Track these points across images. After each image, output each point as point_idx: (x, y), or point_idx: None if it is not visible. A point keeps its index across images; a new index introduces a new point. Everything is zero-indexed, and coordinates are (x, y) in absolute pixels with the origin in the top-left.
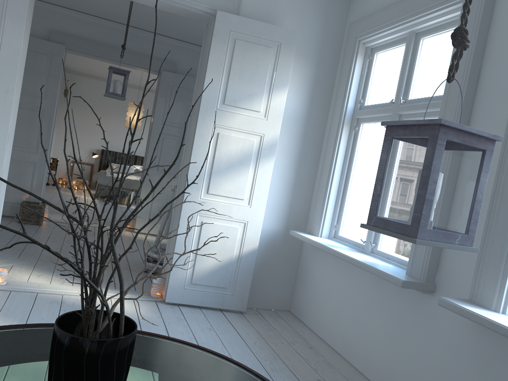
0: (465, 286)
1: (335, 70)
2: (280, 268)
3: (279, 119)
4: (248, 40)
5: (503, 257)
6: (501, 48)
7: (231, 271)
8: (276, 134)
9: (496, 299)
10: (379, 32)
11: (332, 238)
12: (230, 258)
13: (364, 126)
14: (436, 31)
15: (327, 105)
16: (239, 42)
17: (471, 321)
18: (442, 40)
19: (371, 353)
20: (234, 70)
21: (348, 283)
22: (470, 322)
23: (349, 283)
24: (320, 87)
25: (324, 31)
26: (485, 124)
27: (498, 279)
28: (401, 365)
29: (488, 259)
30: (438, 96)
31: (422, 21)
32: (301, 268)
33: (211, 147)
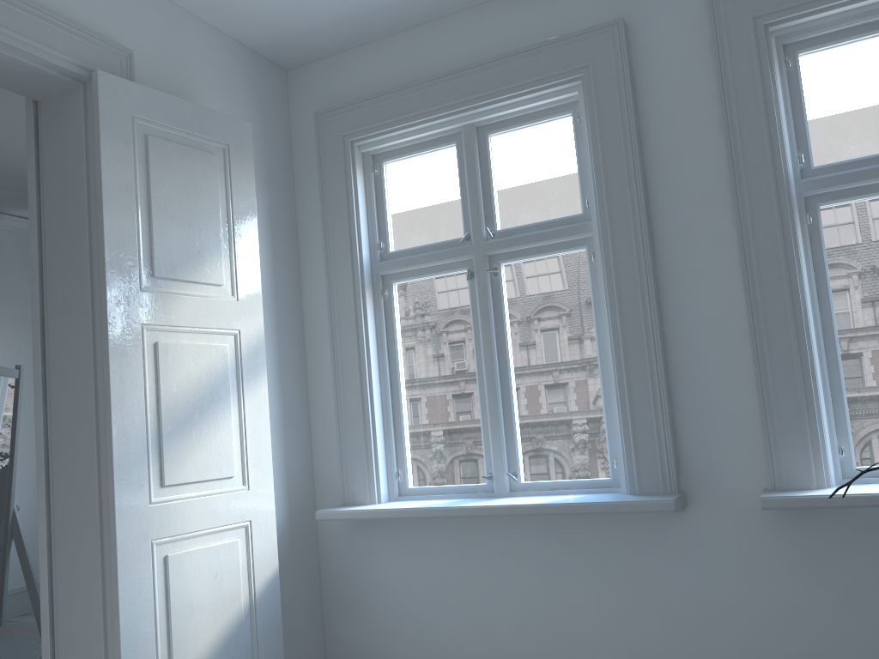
0: (740, 476)
1: (293, 196)
2: (298, 598)
3: (257, 296)
4: (171, 138)
5: (804, 413)
6: (670, 142)
7: (245, 642)
8: (259, 326)
9: (815, 472)
10: (402, 126)
11: (398, 497)
12: (237, 616)
13: (401, 287)
14: (520, 124)
15: (296, 261)
16: (155, 142)
17: (769, 520)
18: (533, 136)
19: (591, 654)
20: (159, 202)
21: (483, 560)
22: (769, 522)
23: (485, 559)
24: (280, 229)
25: (265, 125)
26: (683, 246)
27: (807, 444)
28: (664, 642)
29: (779, 423)
30: (563, 219)
31: (495, 108)
32: (332, 581)
33: (147, 377)
